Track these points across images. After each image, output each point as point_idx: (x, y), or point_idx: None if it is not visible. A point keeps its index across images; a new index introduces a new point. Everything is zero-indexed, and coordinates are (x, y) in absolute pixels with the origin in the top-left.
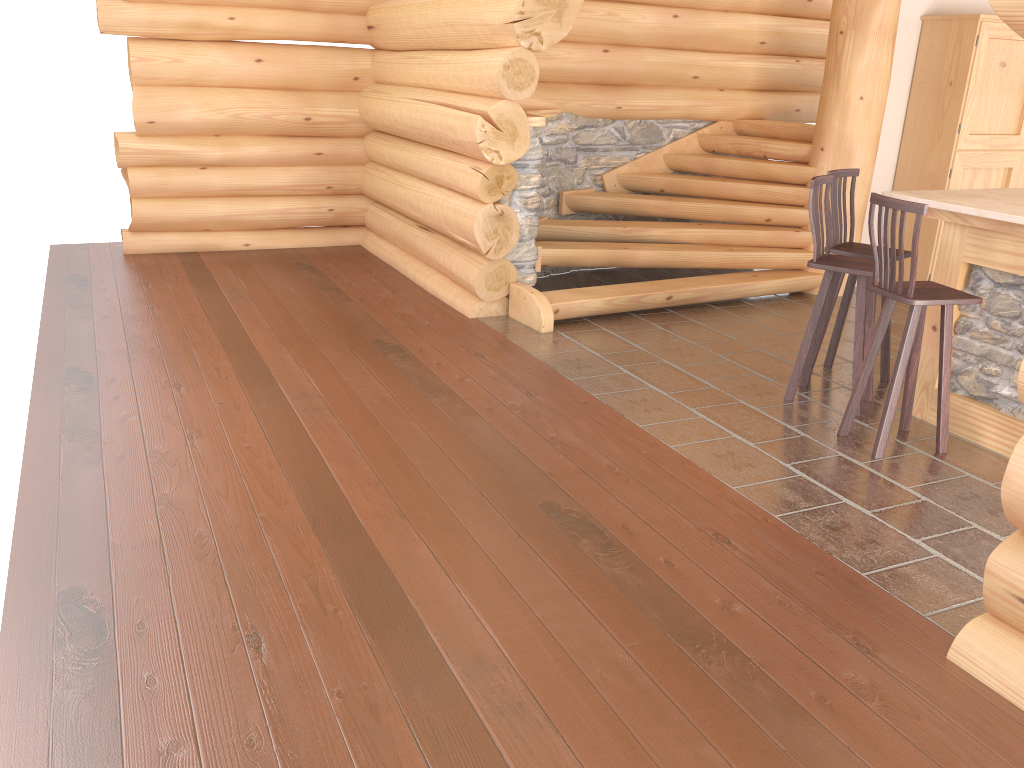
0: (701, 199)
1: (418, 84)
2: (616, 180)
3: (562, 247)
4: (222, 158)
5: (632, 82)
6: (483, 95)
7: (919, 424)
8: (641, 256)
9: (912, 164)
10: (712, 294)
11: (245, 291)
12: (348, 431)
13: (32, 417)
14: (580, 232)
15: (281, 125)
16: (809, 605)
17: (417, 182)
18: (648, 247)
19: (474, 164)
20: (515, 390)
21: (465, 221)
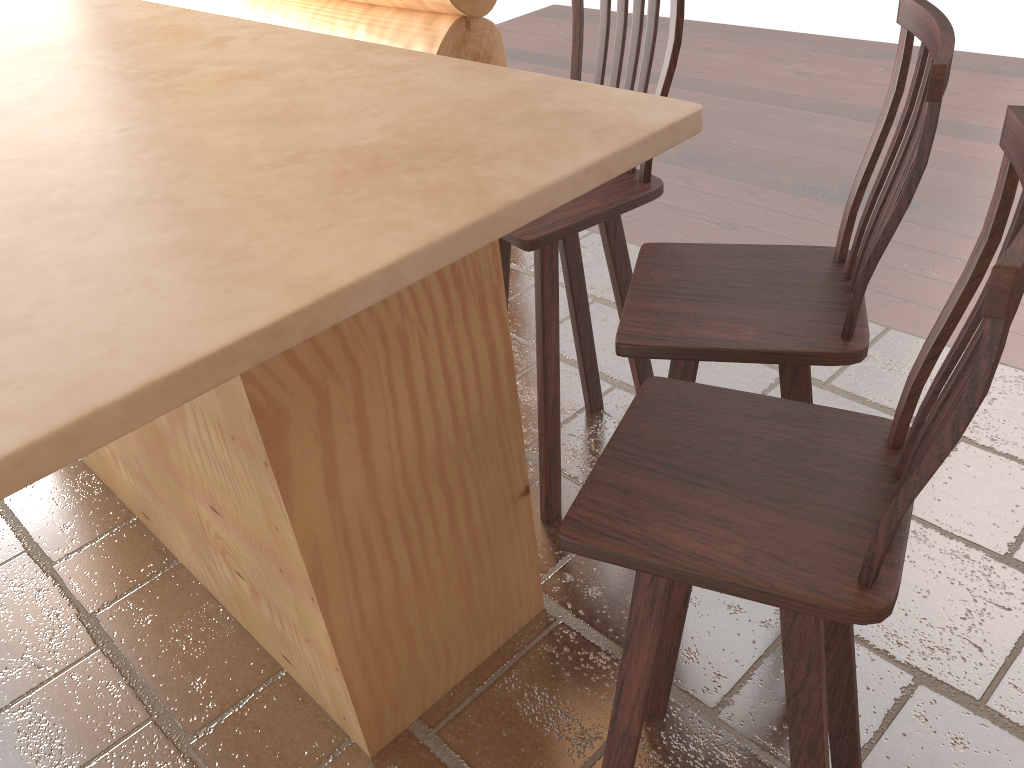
0: None
1: None
2: None
3: None
4: None
5: None
6: None
7: None
8: None
9: None
10: None
11: None
12: None
13: None
14: None
15: None
16: None
17: None
18: None
19: None
20: None
21: None
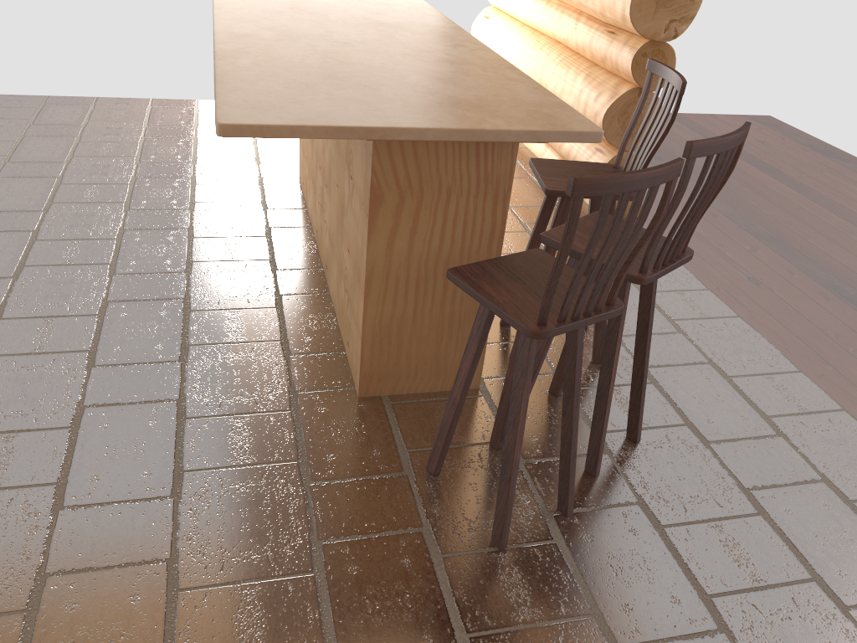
0: None
1: None
2: None
3: None
4: None
5: None
6: None
7: (484, 364)
8: None
9: None
10: None
11: None
12: None
13: None
14: None
15: None
16: (705, 242)
17: None
18: None
19: None
20: None
21: None
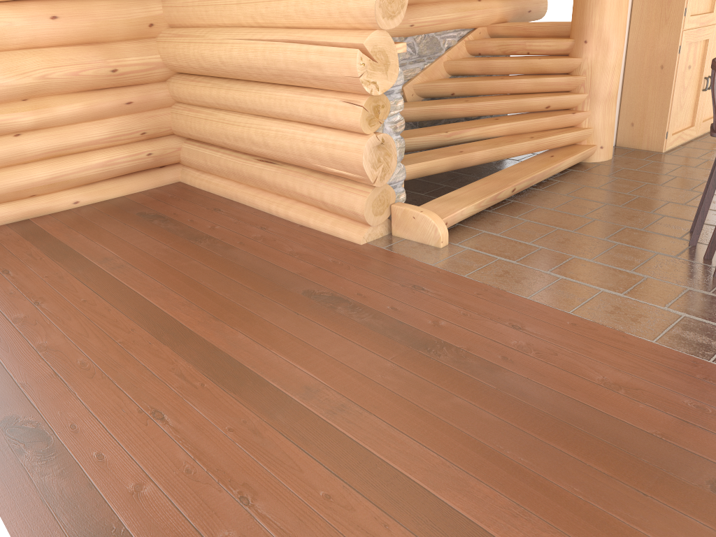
0: (488, 97)
1: (237, 24)
2: (413, 90)
3: (416, 161)
4: (36, 122)
5: (418, 1)
6: (341, 28)
7: None
8: (476, 156)
9: (642, 45)
10: (537, 179)
11: (119, 258)
12: (407, 433)
13: (14, 529)
14: (412, 143)
15: (89, 80)
16: None
17: (253, 119)
18: (475, 147)
19: (343, 97)
20: (498, 325)
21: (346, 154)
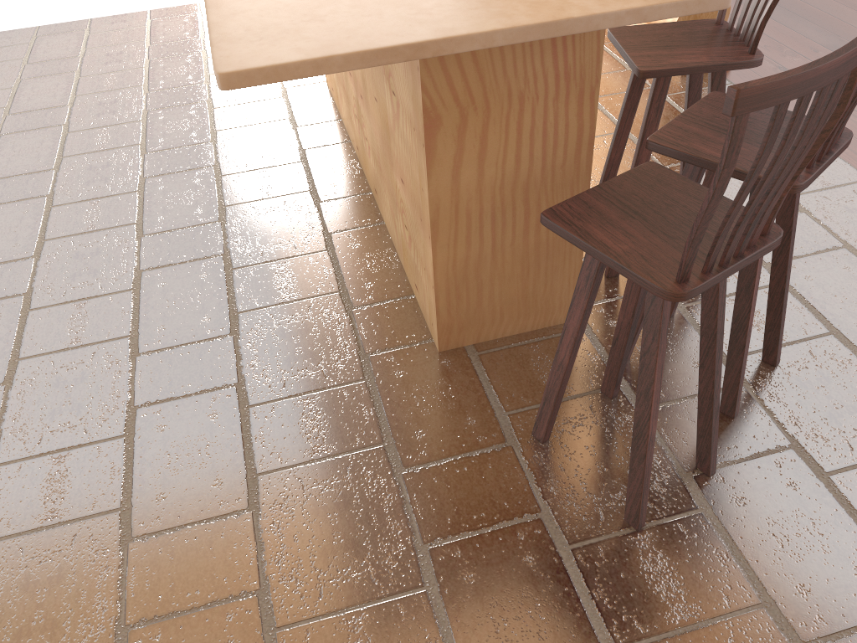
0: None
1: None
2: None
3: None
4: None
5: None
6: None
7: None
8: None
9: None
10: None
11: None
12: None
13: None
14: None
15: None
16: None
17: None
18: None
19: None
20: None
21: None
